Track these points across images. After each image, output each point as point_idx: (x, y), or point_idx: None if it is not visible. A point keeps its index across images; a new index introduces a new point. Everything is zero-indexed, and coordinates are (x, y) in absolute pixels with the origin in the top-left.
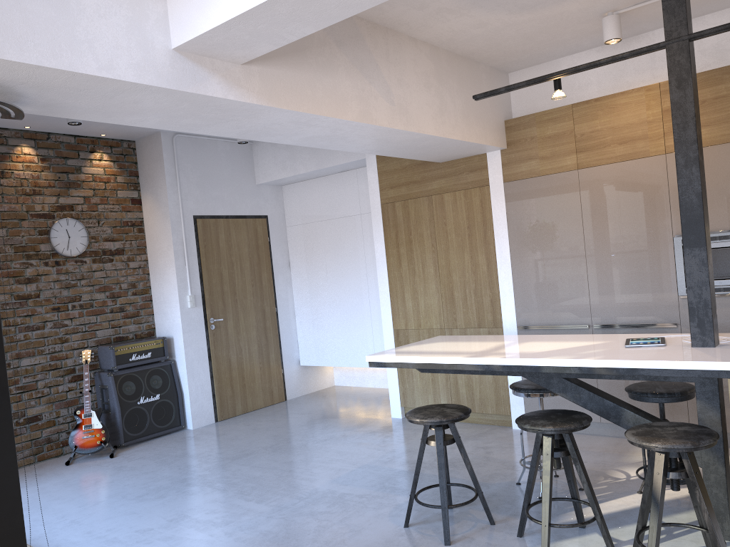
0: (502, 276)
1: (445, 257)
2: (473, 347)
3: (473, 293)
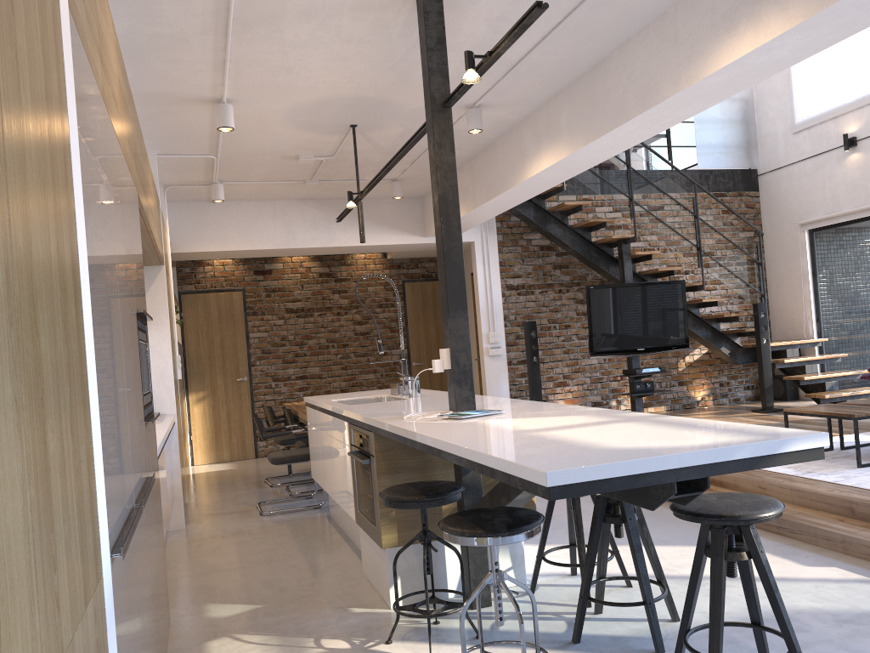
0: (90, 359)
1: (22, 206)
2: (613, 428)
3: (69, 431)
